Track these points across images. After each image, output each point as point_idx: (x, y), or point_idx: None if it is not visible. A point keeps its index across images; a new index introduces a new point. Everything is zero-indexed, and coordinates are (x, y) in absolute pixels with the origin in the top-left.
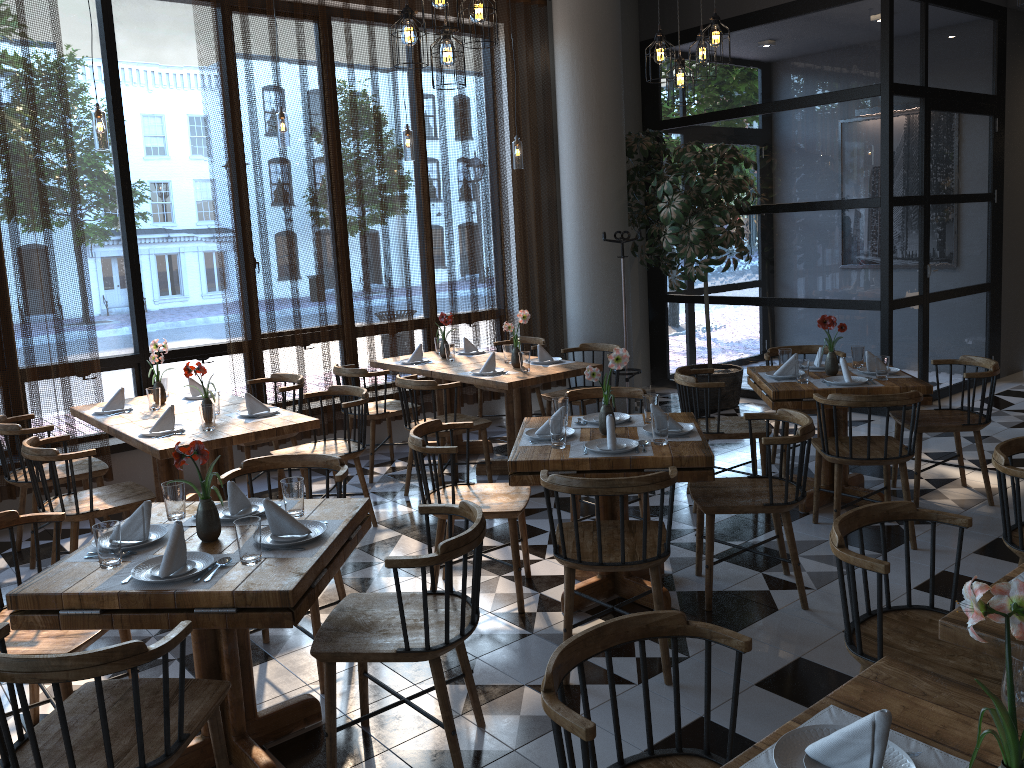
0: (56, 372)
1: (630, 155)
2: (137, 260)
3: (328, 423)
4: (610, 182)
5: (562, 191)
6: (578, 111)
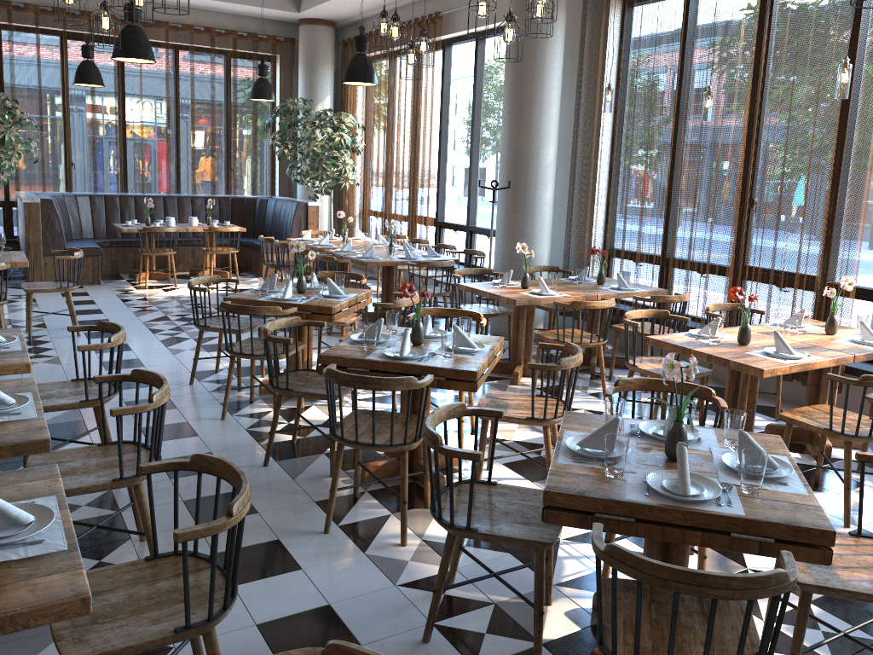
0: (815, 288)
1: None
2: None
3: None
4: None
5: None
6: None
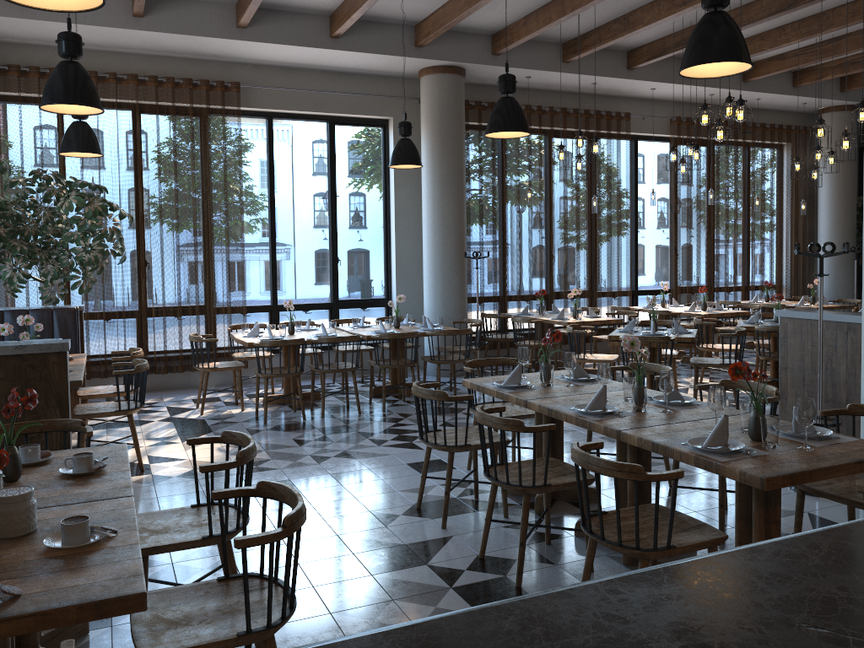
0: (618, 293)
1: (856, 208)
2: (637, 250)
3: None
4: (848, 222)
5: (819, 226)
6: (832, 187)
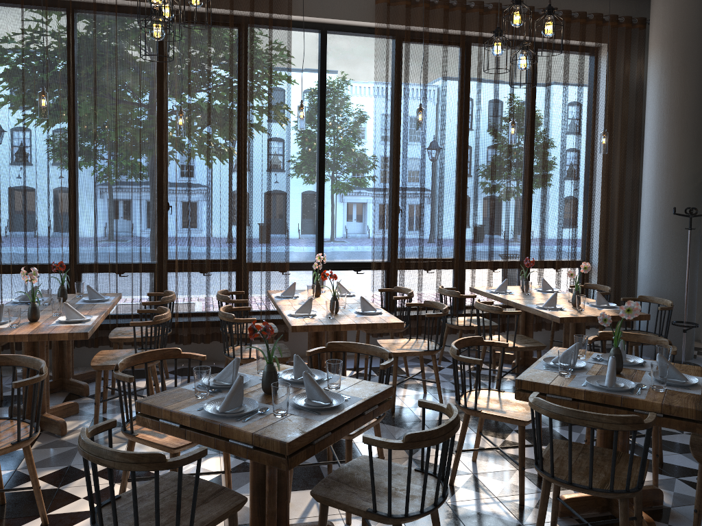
0: (263, 267)
1: None
2: (323, 201)
3: (434, 327)
4: (686, 167)
5: (643, 173)
6: (662, 110)
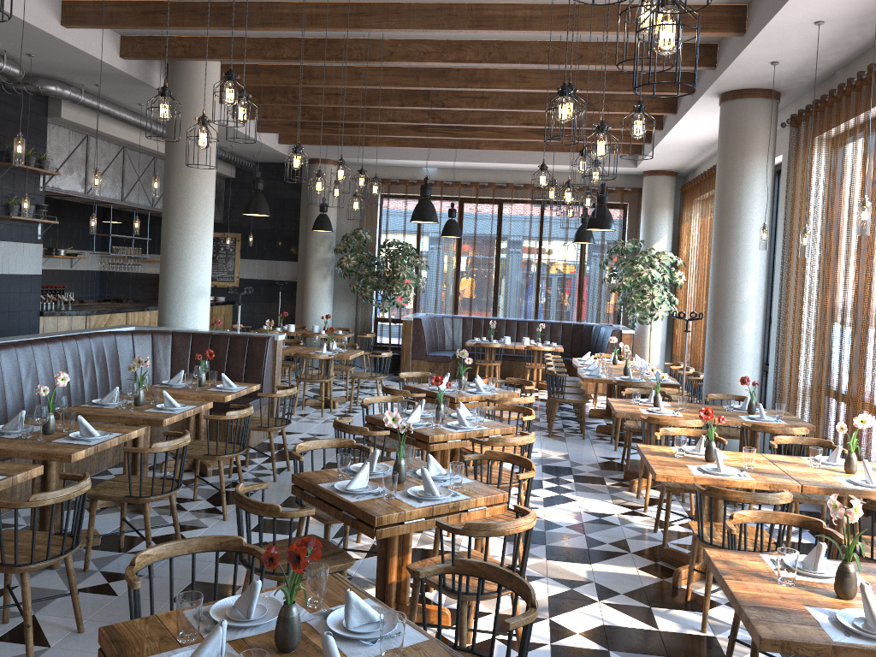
0: None
1: None
2: None
3: None
4: None
5: None
6: None
